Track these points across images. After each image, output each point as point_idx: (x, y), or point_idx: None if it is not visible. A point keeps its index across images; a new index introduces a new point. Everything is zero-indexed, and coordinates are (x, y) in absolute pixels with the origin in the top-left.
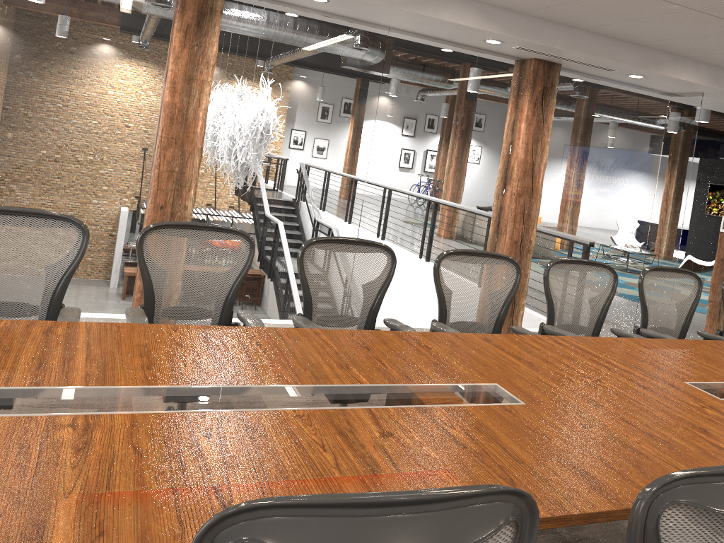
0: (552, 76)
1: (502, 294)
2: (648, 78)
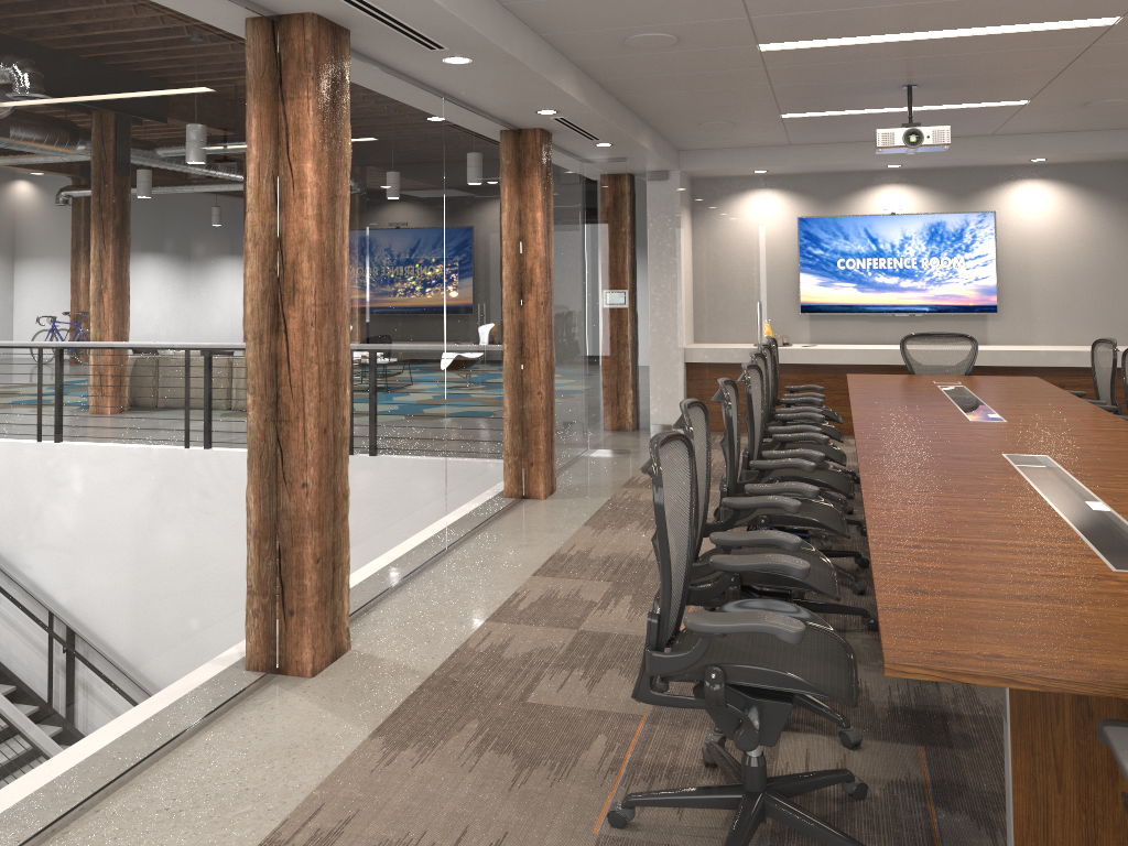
0: (549, 149)
1: (758, 405)
2: (612, 146)
